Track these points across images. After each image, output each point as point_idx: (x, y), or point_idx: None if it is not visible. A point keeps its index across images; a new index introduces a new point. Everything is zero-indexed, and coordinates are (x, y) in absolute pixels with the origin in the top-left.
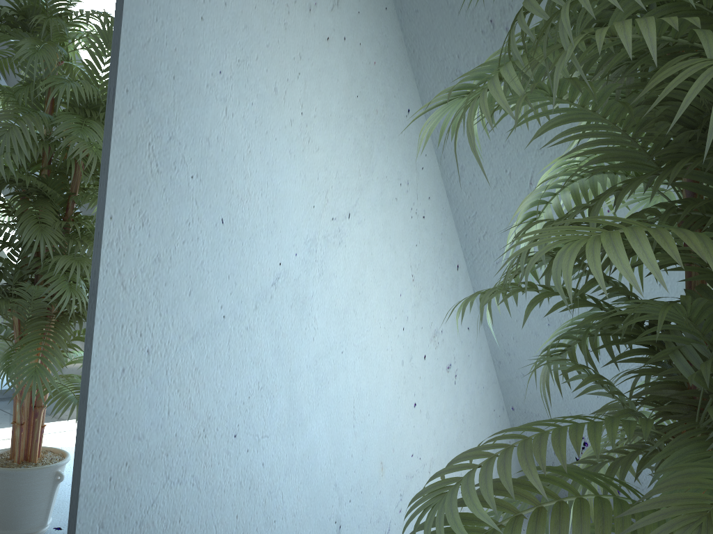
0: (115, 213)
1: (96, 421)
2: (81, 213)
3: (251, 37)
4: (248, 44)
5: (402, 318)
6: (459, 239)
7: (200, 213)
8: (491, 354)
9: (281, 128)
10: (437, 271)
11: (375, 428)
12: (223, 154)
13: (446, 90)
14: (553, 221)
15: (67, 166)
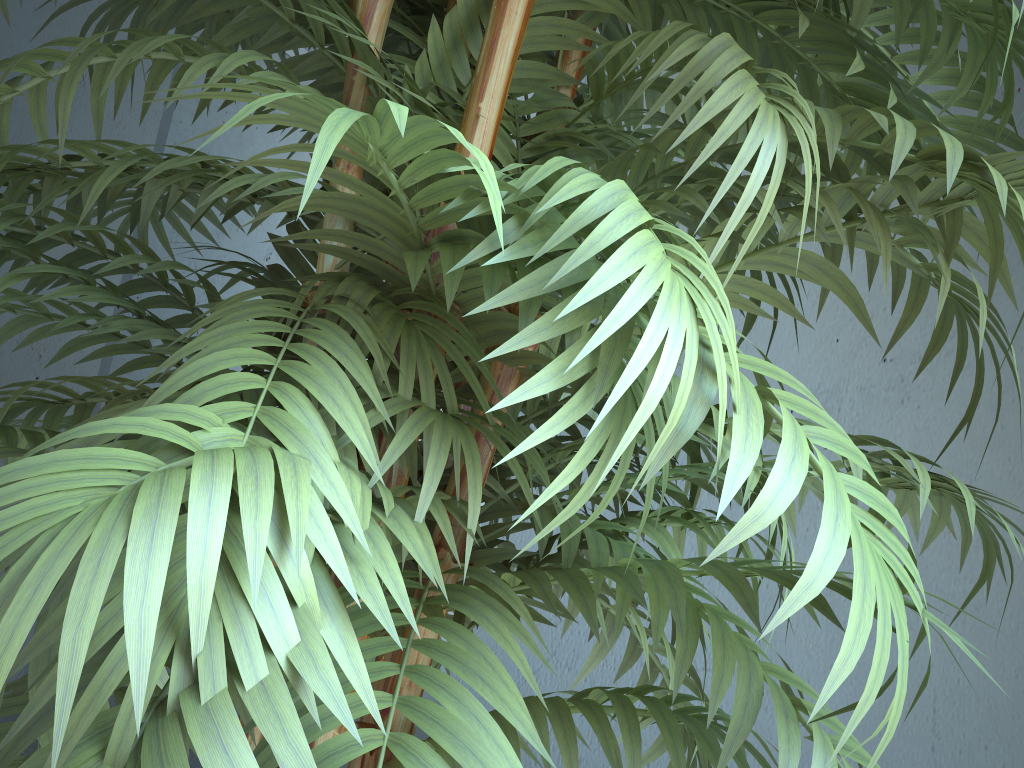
0: None
1: None
2: None
3: None
4: None
5: None
6: None
7: None
8: None
9: None
10: None
11: None
12: None
13: None
14: None
15: None
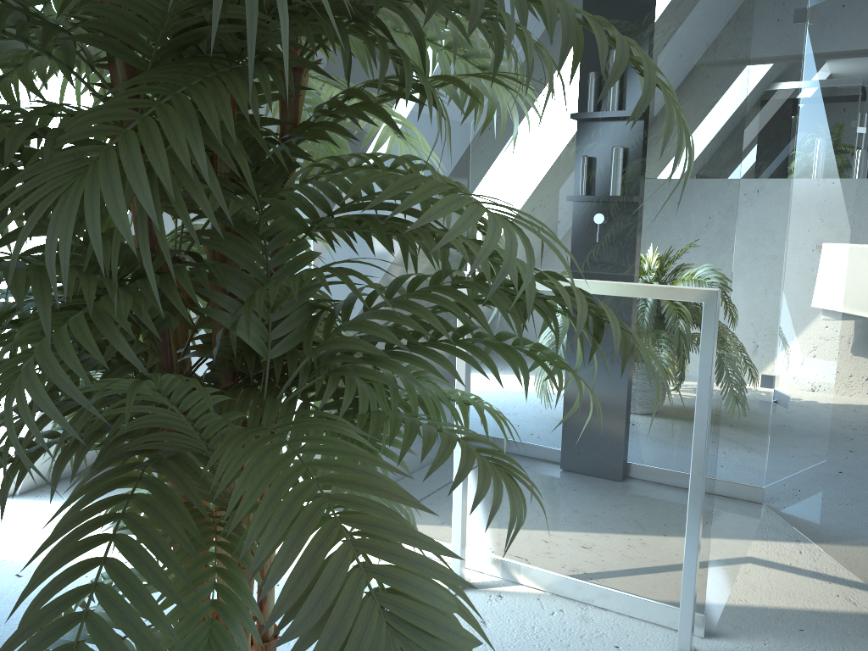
0: None
1: None
2: None
3: None
4: None
5: None
6: None
7: None
8: None
9: None
10: None
11: None
12: None
13: None
14: None
15: None
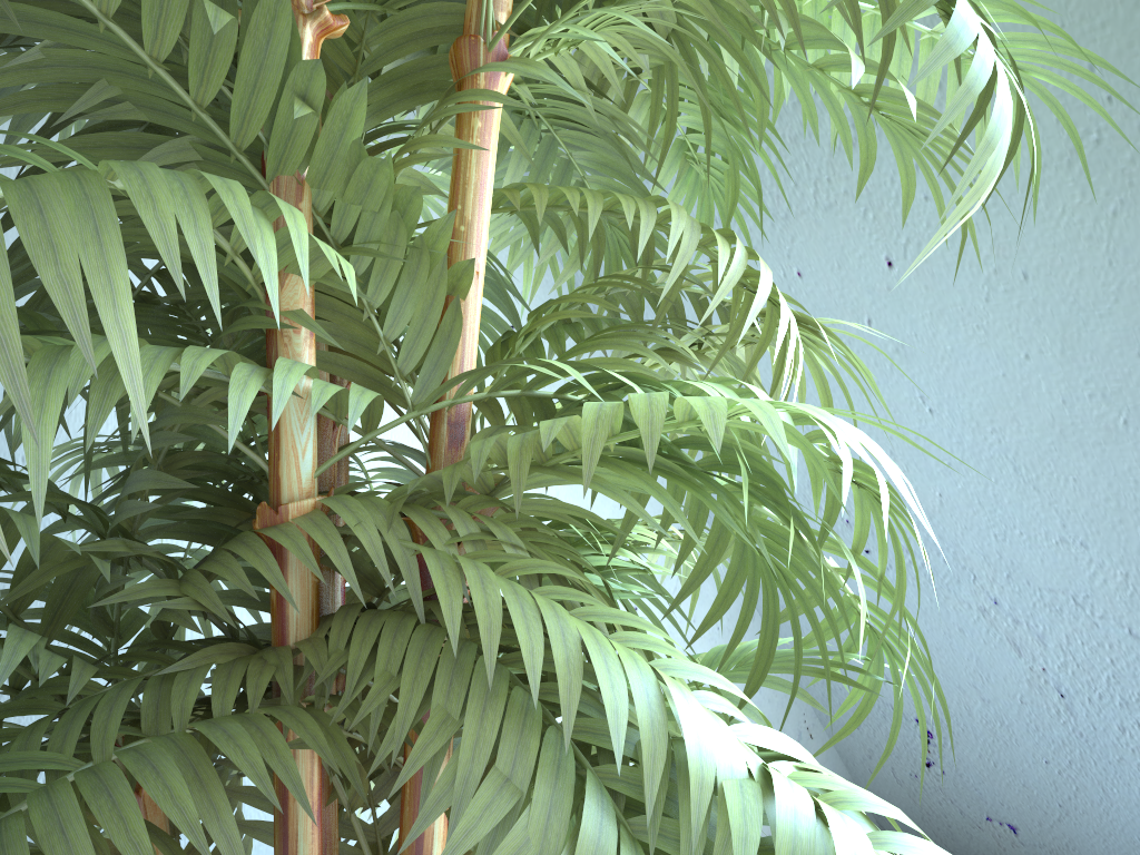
0: None
1: None
2: None
3: None
4: None
5: None
6: None
7: None
8: None
9: None
10: None
11: None
12: None
13: None
14: None
15: None
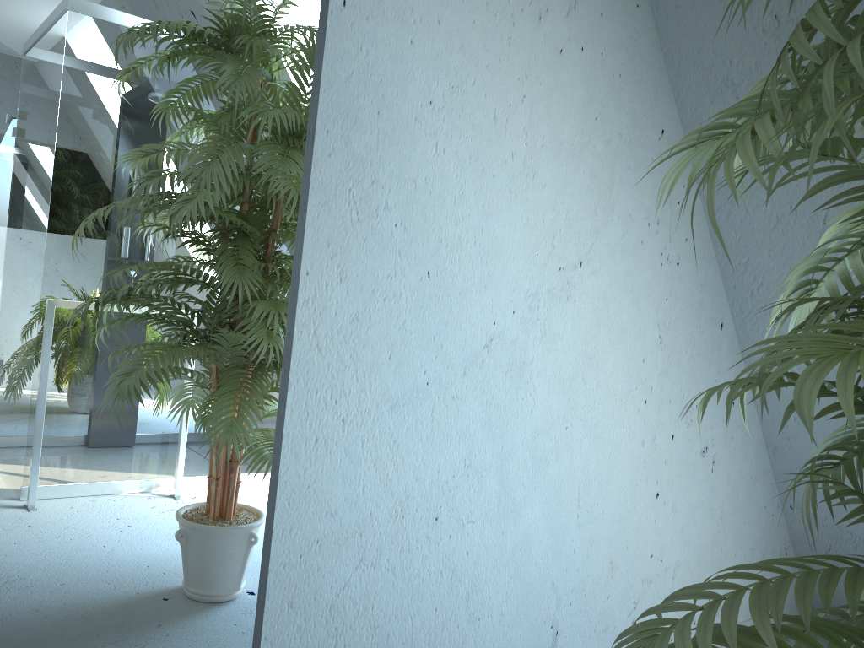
0: (311, 268)
1: (287, 494)
2: (277, 269)
3: (468, 58)
4: (464, 66)
5: (645, 388)
6: (725, 291)
7: (403, 266)
8: (763, 437)
9: (500, 164)
10: (693, 331)
11: (605, 520)
12: (432, 197)
13: (696, 131)
14: (829, 299)
15: (264, 218)
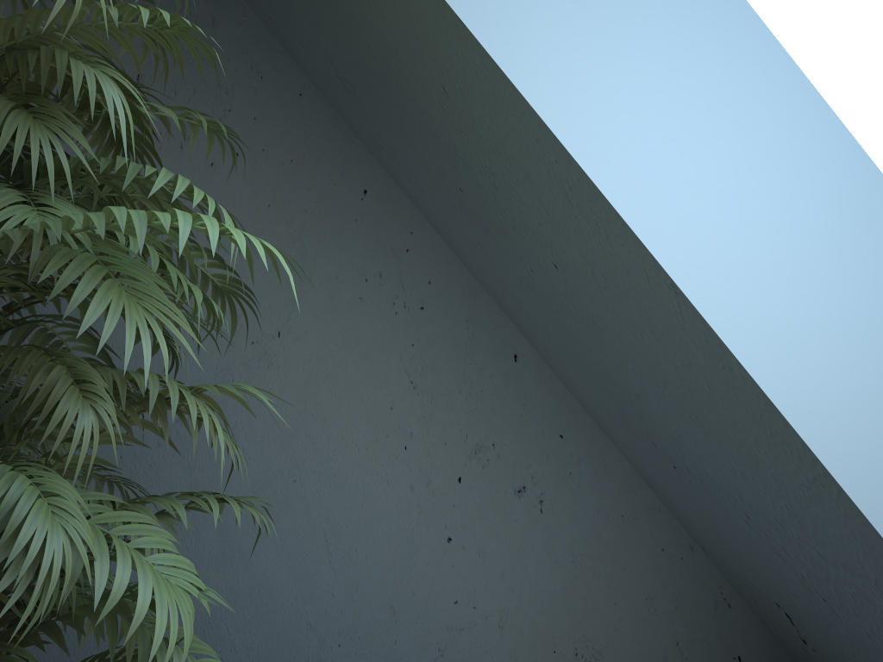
0: None
1: None
2: None
3: None
4: None
5: (401, 435)
6: (510, 321)
7: None
8: (634, 469)
9: None
10: (467, 369)
11: (371, 566)
12: None
13: None
14: None
15: None
